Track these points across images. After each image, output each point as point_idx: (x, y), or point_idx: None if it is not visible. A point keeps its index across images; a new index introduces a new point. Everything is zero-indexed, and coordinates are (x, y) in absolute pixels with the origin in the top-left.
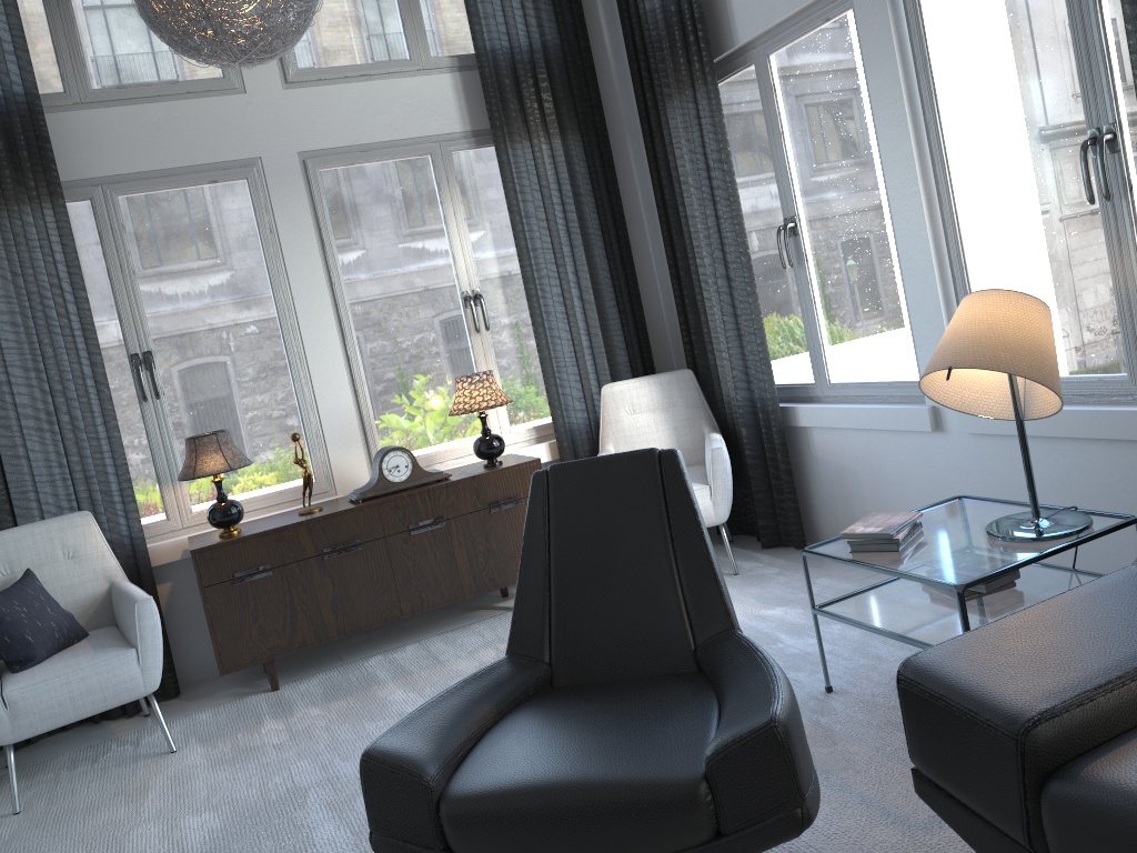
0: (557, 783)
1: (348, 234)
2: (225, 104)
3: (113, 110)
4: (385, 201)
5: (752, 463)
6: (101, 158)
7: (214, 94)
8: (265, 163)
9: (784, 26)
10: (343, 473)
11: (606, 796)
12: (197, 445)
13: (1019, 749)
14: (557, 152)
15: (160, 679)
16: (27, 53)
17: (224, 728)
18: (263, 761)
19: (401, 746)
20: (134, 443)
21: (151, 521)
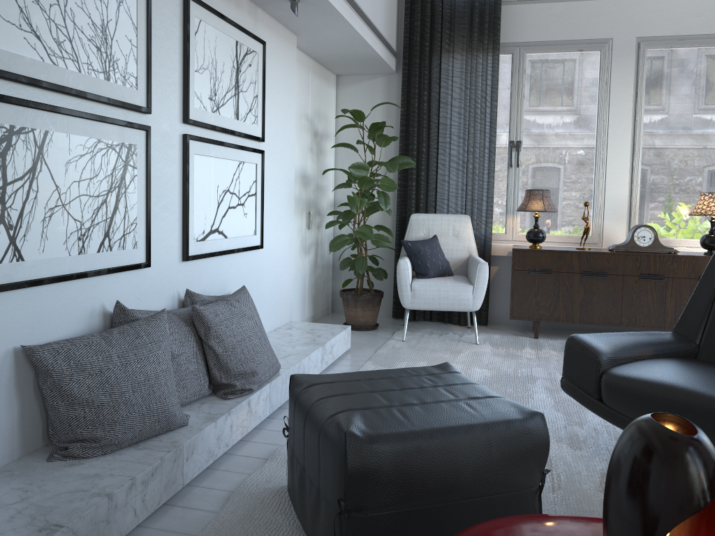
0: (674, 385)
1: (654, 92)
2: (600, 5)
3: (536, 5)
4: (686, 74)
5: None
6: (523, 31)
7: None
8: (614, 42)
9: None
10: (609, 236)
11: (702, 401)
12: (530, 194)
13: None
14: None
15: (480, 305)
16: None
17: (504, 343)
18: (519, 361)
19: (590, 341)
20: (499, 189)
21: (496, 232)
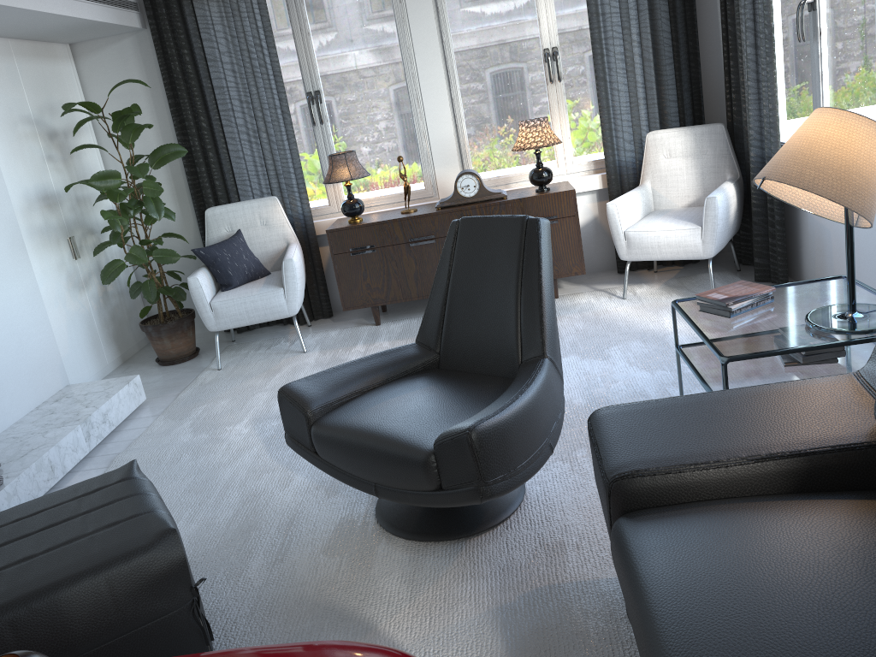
0: (365, 432)
1: (457, 2)
2: None
3: None
4: None
5: (755, 211)
6: None
7: None
8: None
9: None
10: (444, 185)
11: (383, 448)
12: (332, 161)
13: (608, 491)
14: None
15: (298, 308)
16: None
17: (337, 343)
18: None
19: (302, 389)
20: (310, 153)
21: (320, 205)
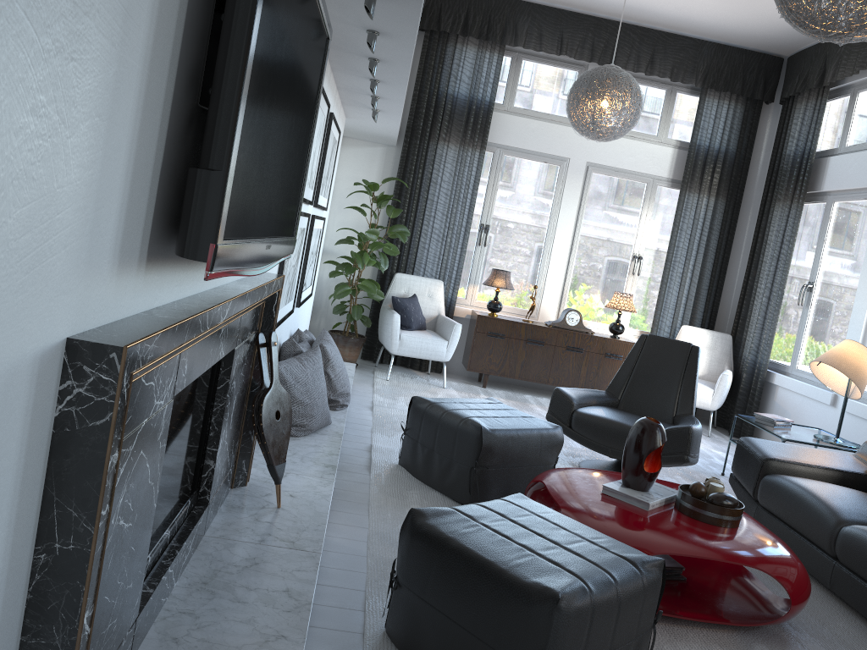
0: (613, 420)
1: (592, 206)
2: (565, 130)
3: (518, 118)
4: (616, 197)
5: (741, 392)
6: (504, 136)
7: (562, 124)
8: (570, 162)
9: (846, 192)
10: (544, 312)
11: (628, 428)
12: (496, 273)
13: (761, 463)
14: (710, 204)
15: (450, 357)
16: (497, 85)
17: (463, 389)
18: None
19: (567, 392)
20: (466, 261)
21: (458, 296)
